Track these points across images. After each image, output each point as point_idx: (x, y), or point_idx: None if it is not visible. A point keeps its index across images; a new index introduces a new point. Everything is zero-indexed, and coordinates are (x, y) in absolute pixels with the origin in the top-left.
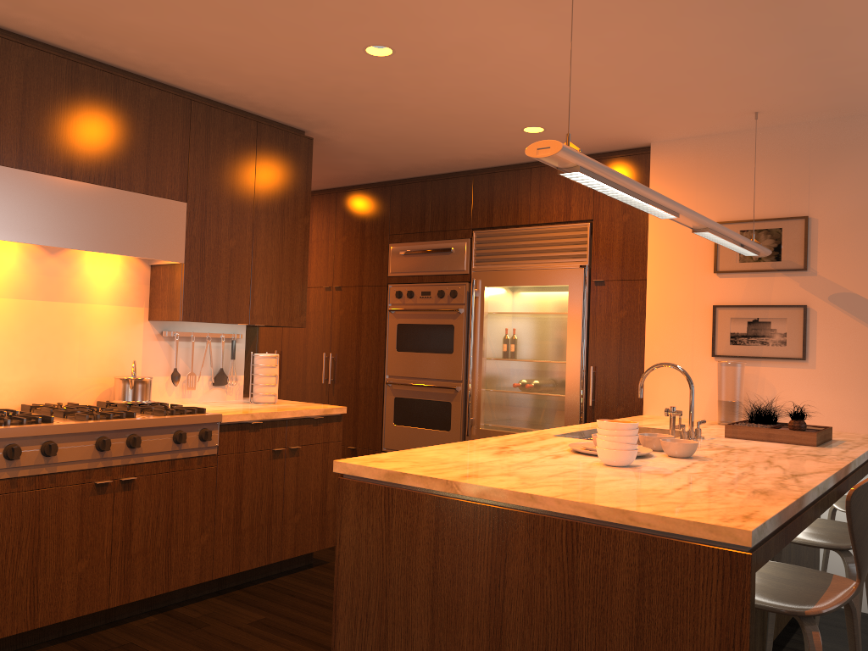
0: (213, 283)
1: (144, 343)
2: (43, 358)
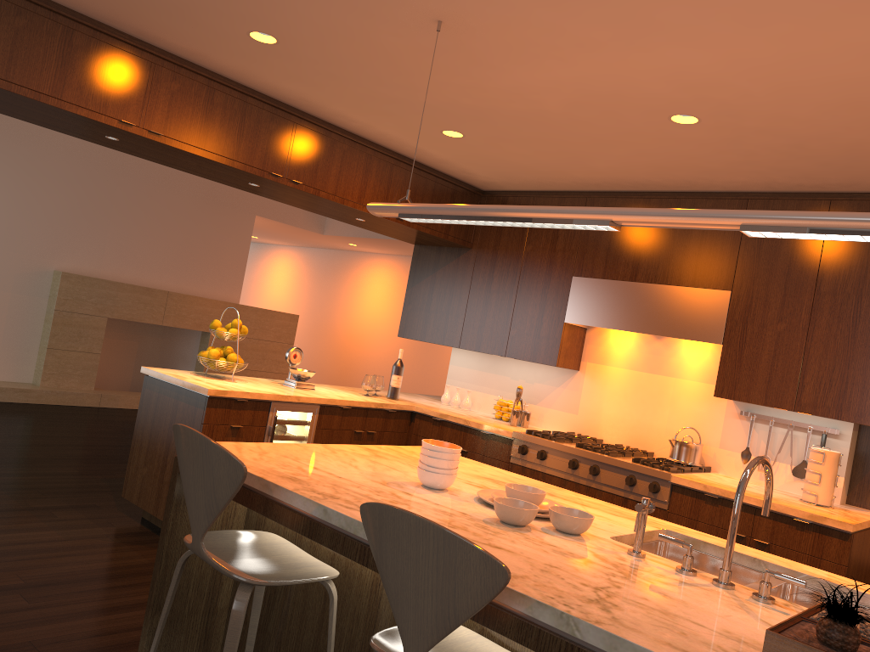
0: (751, 365)
1: (725, 419)
2: (642, 414)
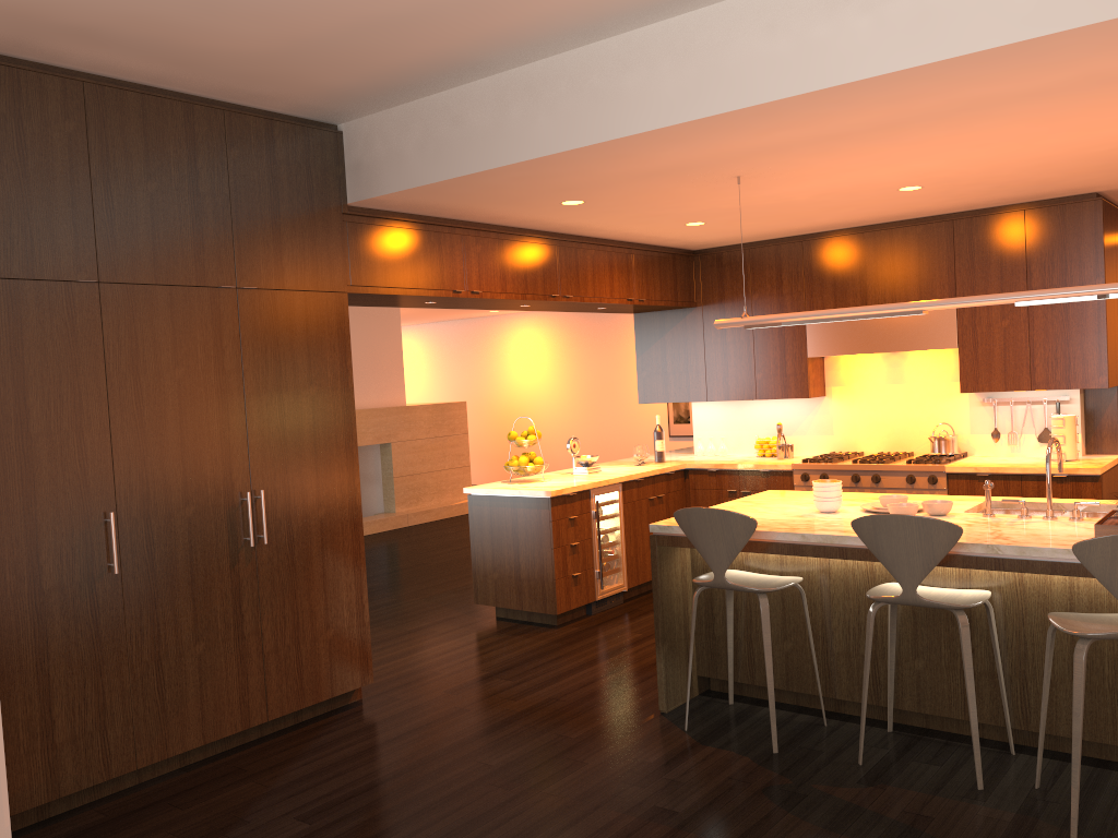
0: (987, 360)
1: (970, 409)
2: (894, 421)
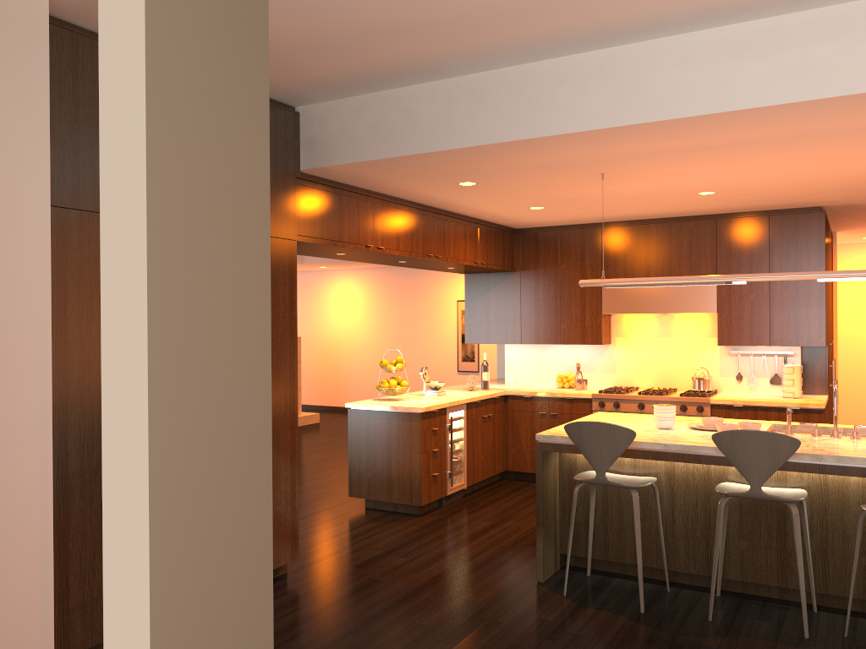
0: (738, 322)
1: (720, 357)
2: (663, 365)
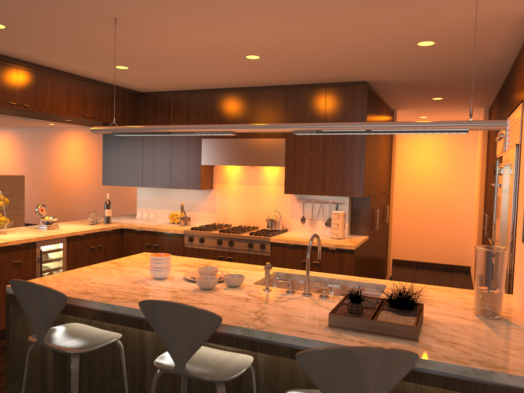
0: (300, 175)
1: (291, 203)
2: (249, 207)
